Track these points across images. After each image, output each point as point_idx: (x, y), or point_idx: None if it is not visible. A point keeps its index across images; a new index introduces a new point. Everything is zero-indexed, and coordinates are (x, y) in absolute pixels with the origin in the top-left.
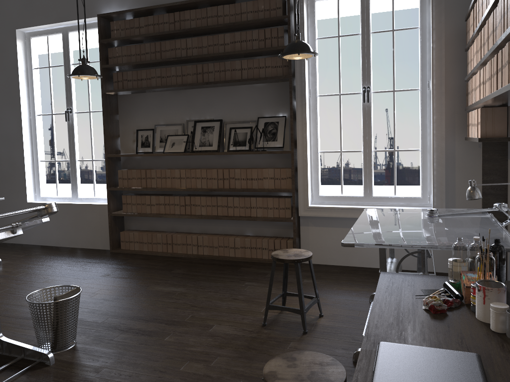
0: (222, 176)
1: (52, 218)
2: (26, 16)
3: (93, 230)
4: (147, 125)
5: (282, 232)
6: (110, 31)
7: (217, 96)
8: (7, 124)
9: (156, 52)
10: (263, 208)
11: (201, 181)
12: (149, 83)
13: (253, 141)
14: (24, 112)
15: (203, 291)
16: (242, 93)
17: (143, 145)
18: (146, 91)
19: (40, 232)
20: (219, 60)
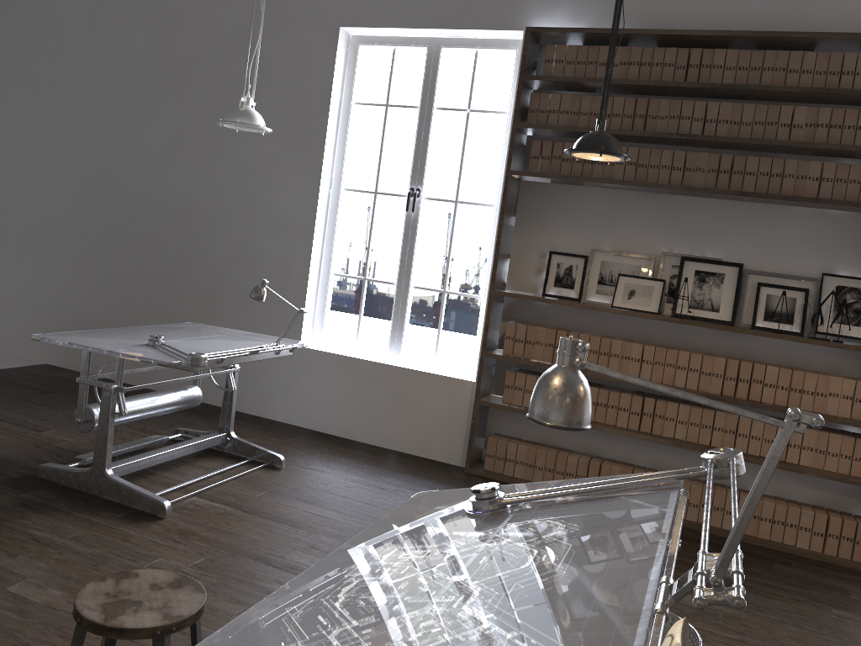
0: (735, 374)
1: (347, 385)
2: (367, 6)
3: (430, 423)
4: (573, 246)
5: (831, 500)
6: (534, 61)
7: (739, 218)
8: (287, 197)
9: (635, 117)
10: (817, 450)
11: (688, 375)
12: (607, 171)
13: (808, 317)
14: (324, 180)
15: (769, 618)
16: (795, 222)
17: (560, 283)
18: (594, 184)
19: (317, 405)
20: (757, 151)
